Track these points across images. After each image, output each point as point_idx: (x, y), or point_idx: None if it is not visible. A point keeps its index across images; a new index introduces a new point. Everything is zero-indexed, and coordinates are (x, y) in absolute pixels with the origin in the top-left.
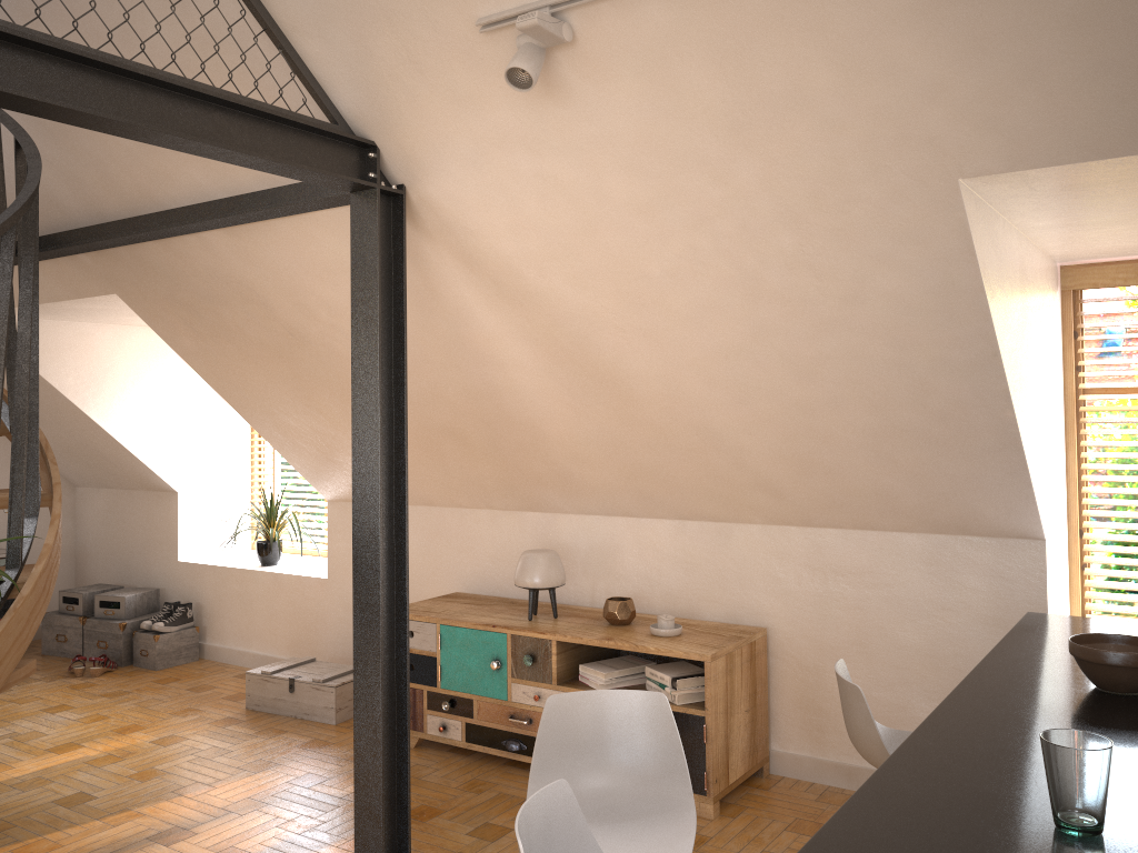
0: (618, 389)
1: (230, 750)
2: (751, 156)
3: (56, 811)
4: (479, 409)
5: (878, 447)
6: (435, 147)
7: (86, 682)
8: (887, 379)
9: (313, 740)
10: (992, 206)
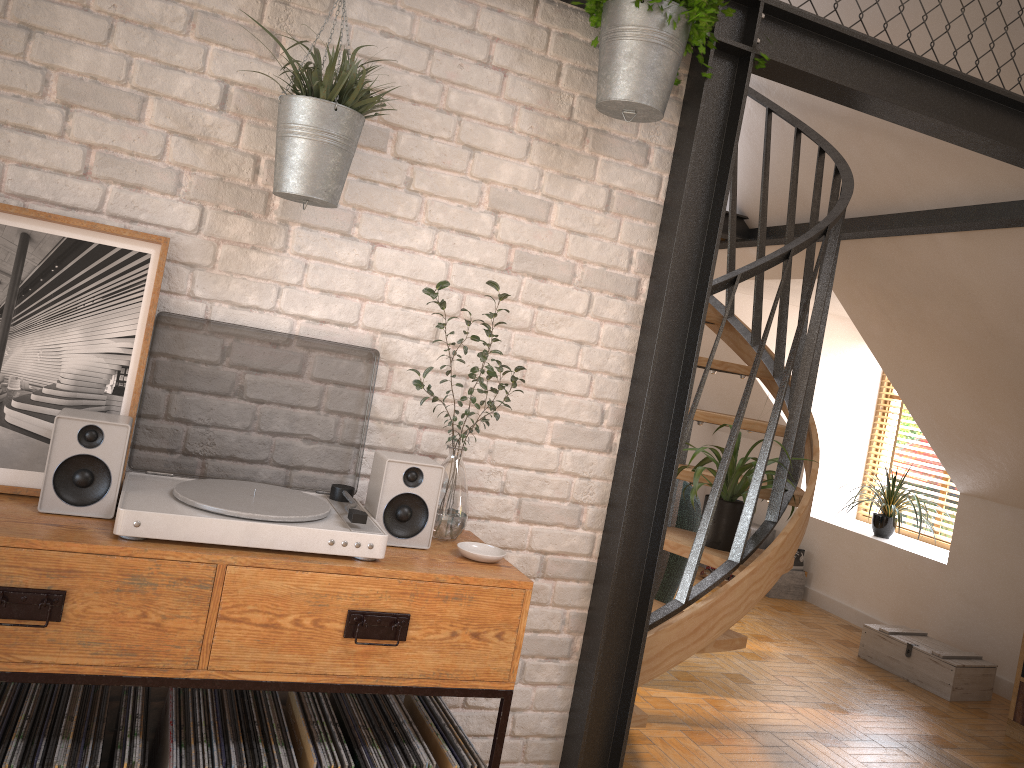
0: None
1: (854, 687)
2: None
3: (726, 681)
4: None
5: None
6: None
7: (715, 588)
8: None
9: (931, 707)
10: None
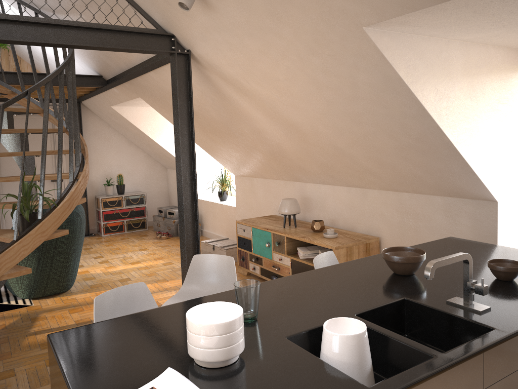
0: (296, 129)
1: None
2: (285, 25)
3: (116, 283)
4: (258, 138)
5: (402, 154)
6: (190, 34)
7: (159, 241)
8: (388, 122)
9: None
10: (415, 34)
